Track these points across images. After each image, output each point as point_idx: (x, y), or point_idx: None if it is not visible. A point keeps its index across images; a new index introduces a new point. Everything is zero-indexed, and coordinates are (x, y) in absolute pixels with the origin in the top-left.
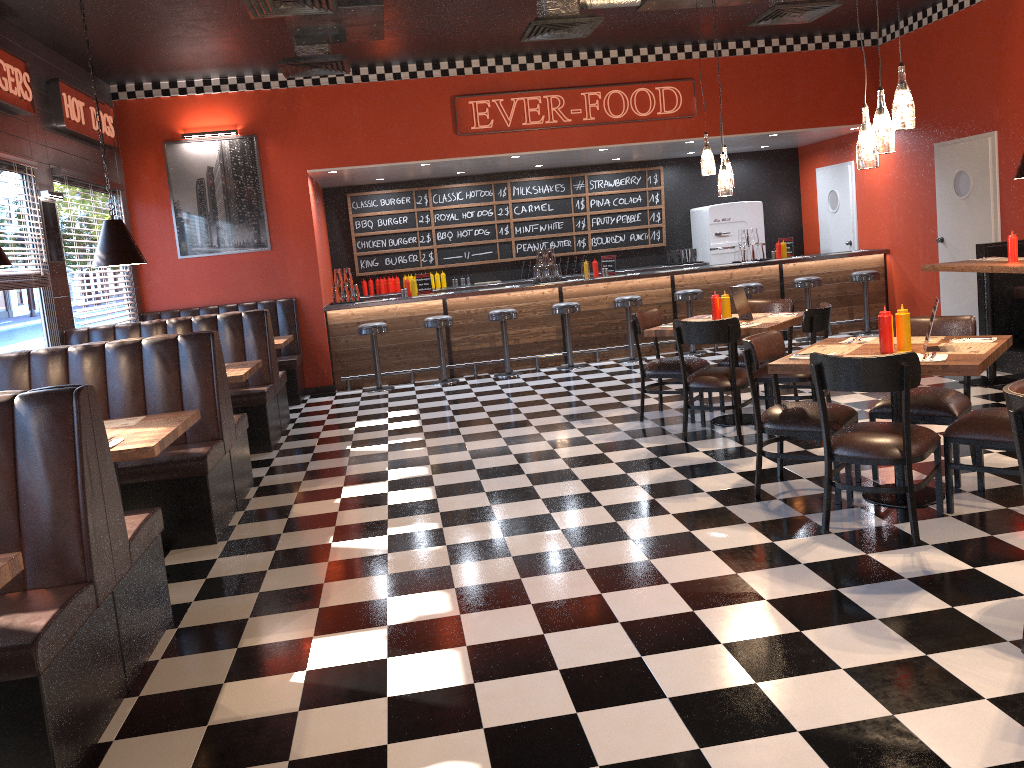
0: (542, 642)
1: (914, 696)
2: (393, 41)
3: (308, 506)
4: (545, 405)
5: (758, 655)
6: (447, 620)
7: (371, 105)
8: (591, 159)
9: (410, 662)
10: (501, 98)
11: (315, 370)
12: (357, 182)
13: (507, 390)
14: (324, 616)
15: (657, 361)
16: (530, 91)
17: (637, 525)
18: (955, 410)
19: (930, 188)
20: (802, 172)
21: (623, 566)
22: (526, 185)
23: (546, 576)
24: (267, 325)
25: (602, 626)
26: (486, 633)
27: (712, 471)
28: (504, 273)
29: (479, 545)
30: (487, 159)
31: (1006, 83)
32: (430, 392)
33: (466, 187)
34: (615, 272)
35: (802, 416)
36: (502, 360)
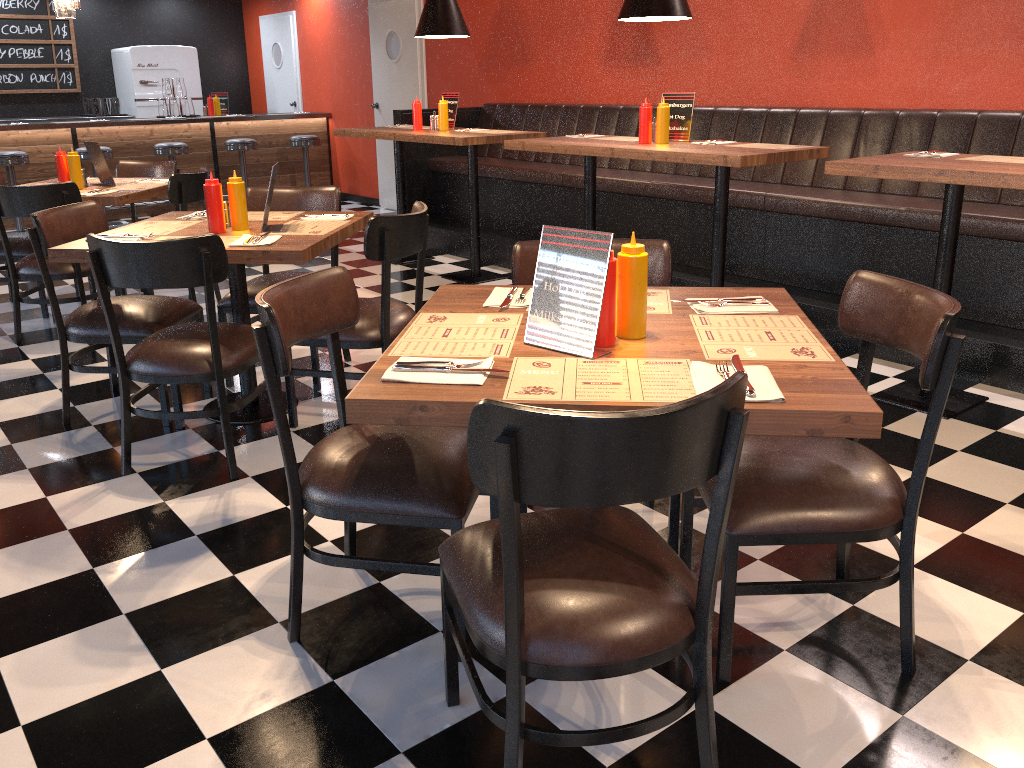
0: None
1: (106, 759)
2: None
3: None
4: None
5: None
6: None
7: None
8: None
9: None
10: None
11: None
12: None
13: None
14: None
15: None
16: None
17: None
18: None
19: (366, 48)
20: (246, 19)
21: None
22: None
23: None
24: None
25: None
26: None
27: (28, 389)
28: None
29: None
30: None
31: None
32: None
33: None
34: (8, 121)
35: (117, 317)
36: None
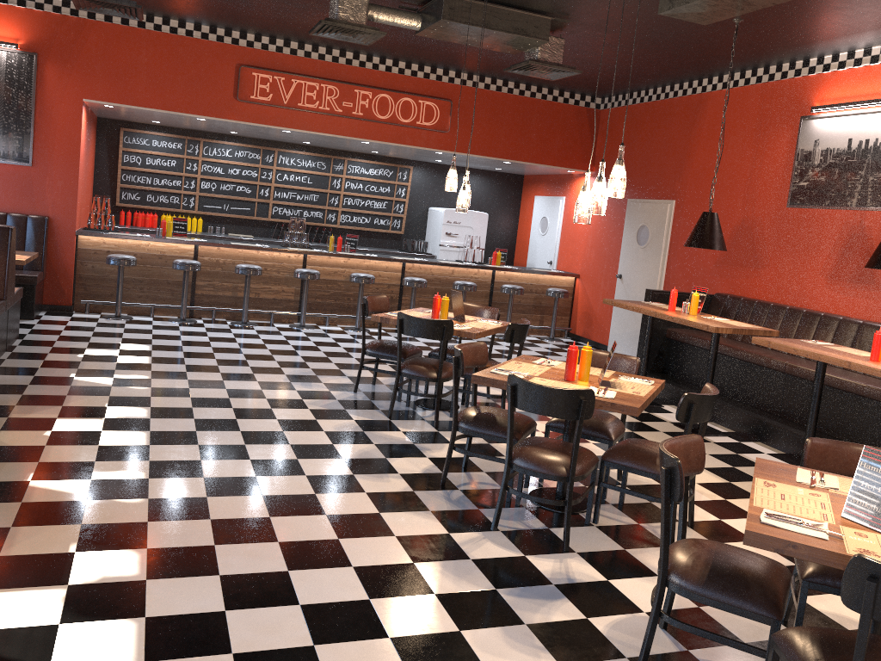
0: (222, 620)
1: None
2: (191, 1)
3: (15, 435)
4: (272, 361)
5: (420, 653)
6: (132, 585)
7: (159, 53)
8: (353, 147)
9: (83, 631)
10: (283, 77)
11: (56, 289)
12: (133, 119)
13: (240, 340)
14: (2, 567)
15: (378, 342)
16: (310, 77)
17: (334, 500)
18: (613, 435)
19: (619, 233)
20: (524, 196)
21: (314, 543)
22: (292, 156)
23: (239, 545)
24: (10, 242)
25: (283, 607)
26: (168, 604)
27: (408, 453)
28: (258, 230)
29: (181, 503)
30: (260, 127)
31: (688, 165)
32: (167, 329)
33: (237, 146)
34: (356, 249)
35: (492, 422)
36: (241, 310)
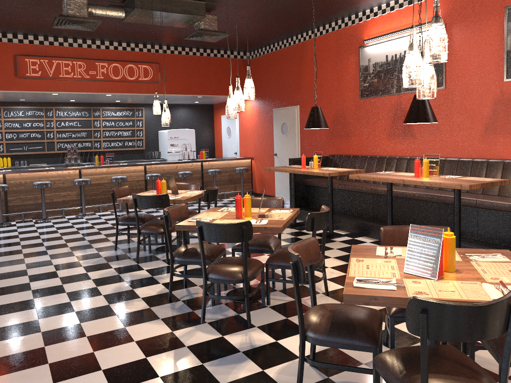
0: None
1: None
2: None
3: None
4: (61, 240)
5: None
6: None
7: None
8: (103, 99)
9: None
10: (46, 59)
11: None
12: None
13: (40, 230)
14: None
15: (126, 216)
16: (65, 58)
17: (93, 325)
18: (273, 247)
19: (271, 129)
20: (215, 116)
21: (75, 358)
22: (65, 110)
23: (18, 372)
24: None
25: None
26: None
27: (148, 283)
28: (49, 159)
29: None
30: (37, 93)
31: (303, 84)
32: None
33: (26, 108)
34: (115, 162)
35: (195, 253)
36: (41, 211)
